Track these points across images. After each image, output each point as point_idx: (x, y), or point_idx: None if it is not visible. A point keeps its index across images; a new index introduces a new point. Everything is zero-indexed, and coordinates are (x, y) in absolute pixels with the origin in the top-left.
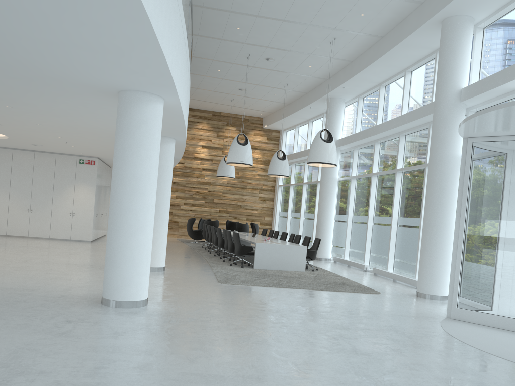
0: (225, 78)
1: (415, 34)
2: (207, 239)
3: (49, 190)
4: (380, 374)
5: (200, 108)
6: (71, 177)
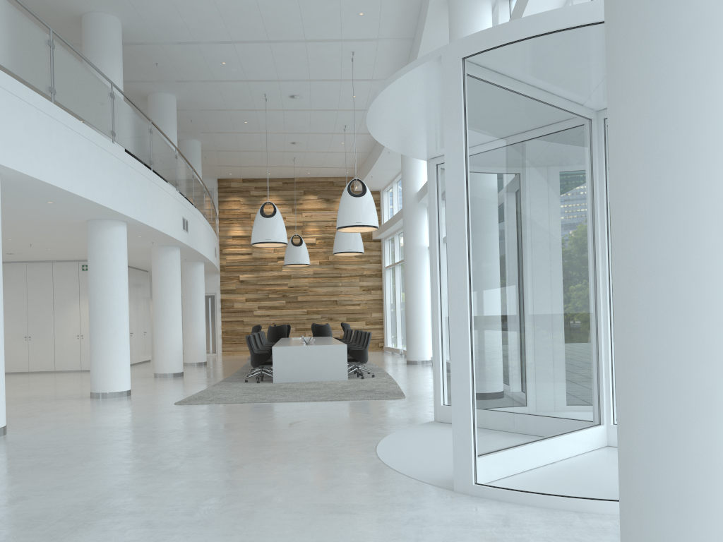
0: (262, 132)
1: (429, 27)
2: None
3: (49, 310)
4: (134, 495)
5: (265, 177)
6: (74, 289)
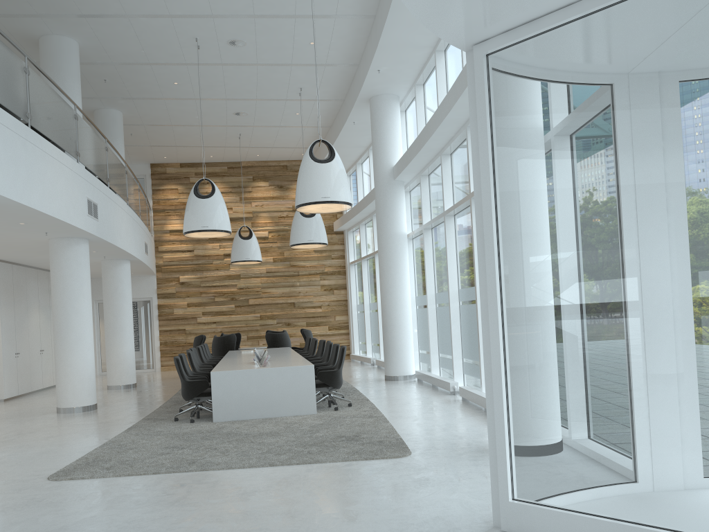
0: (197, 97)
1: None
2: None
3: None
4: None
5: (207, 161)
6: None
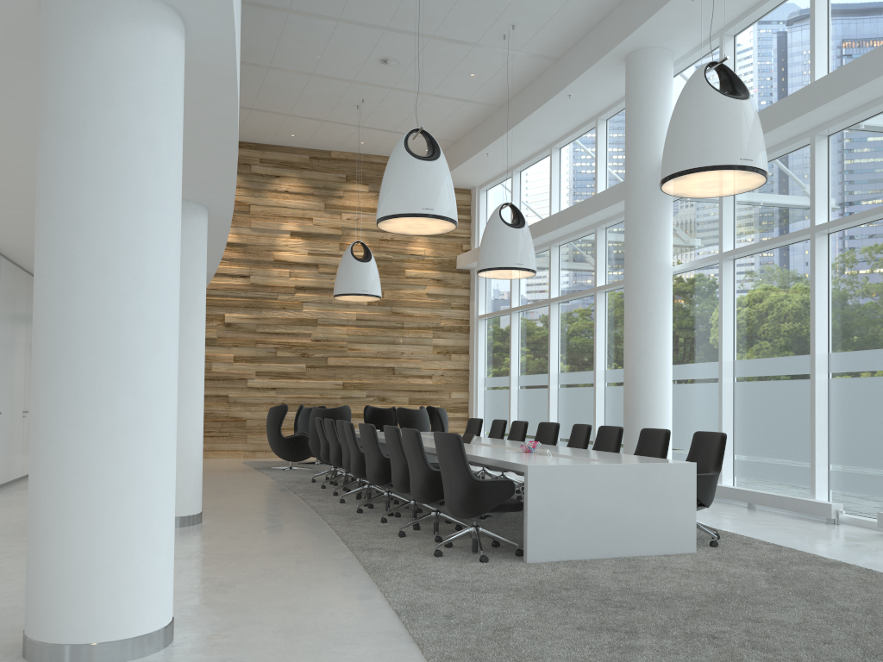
0: (344, 17)
1: None
2: (325, 459)
3: None
4: None
5: (281, 143)
6: None
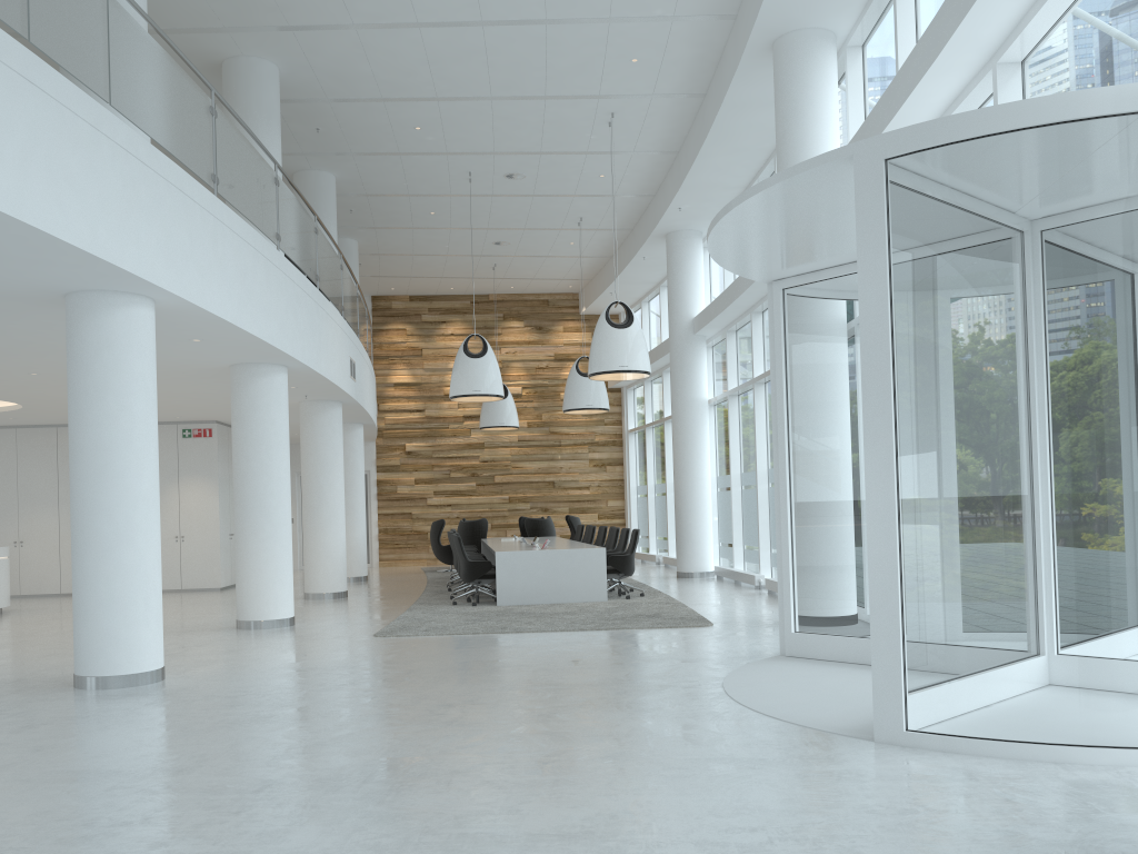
0: (453, 227)
1: (739, 81)
2: None
3: None
4: (435, 751)
5: (445, 293)
6: (170, 467)
